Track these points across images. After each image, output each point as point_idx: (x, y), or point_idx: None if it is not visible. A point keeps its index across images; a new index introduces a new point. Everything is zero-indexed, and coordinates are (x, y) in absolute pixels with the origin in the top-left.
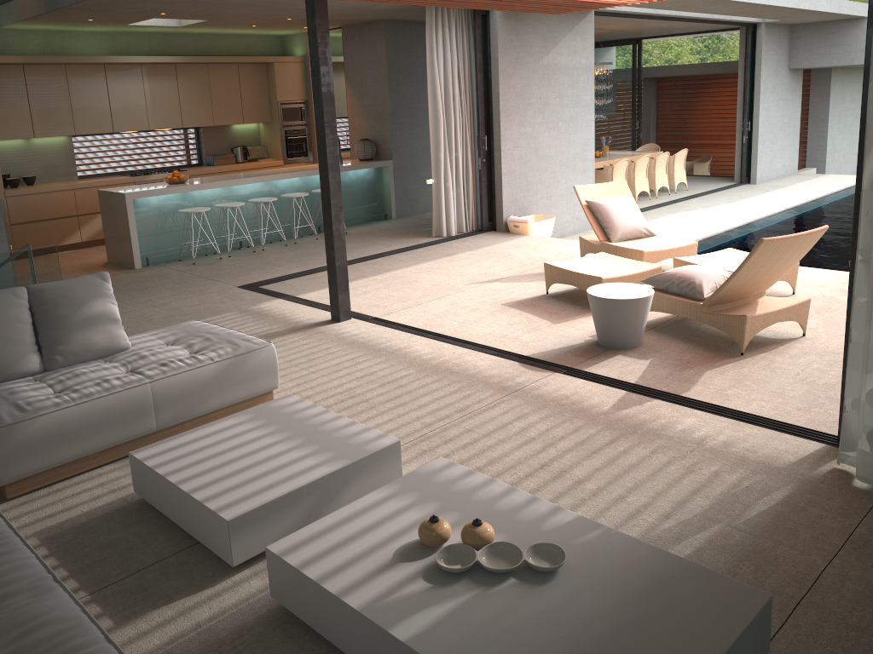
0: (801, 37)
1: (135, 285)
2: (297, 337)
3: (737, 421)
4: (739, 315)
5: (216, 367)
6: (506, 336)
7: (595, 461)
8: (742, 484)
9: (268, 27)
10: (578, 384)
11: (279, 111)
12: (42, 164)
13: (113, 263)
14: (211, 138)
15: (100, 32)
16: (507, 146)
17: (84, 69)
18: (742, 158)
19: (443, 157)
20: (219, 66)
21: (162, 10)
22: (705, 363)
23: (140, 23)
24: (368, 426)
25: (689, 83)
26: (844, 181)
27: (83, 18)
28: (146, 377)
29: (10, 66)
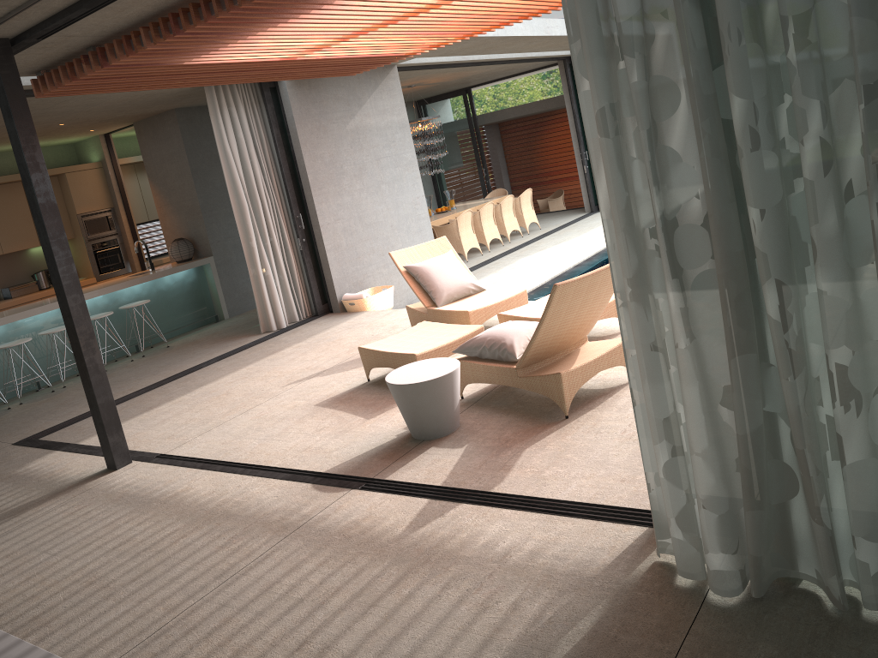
0: None
1: None
2: (55, 504)
3: (549, 515)
4: (554, 374)
5: None
6: (309, 448)
7: (370, 621)
8: (544, 615)
9: (47, 137)
10: (375, 501)
11: (81, 224)
12: None
13: None
14: (4, 268)
15: None
16: (326, 221)
17: None
18: (588, 188)
19: (257, 244)
20: None
21: None
22: (526, 437)
23: None
24: (94, 628)
25: (529, 123)
26: None
27: None
28: None
29: None
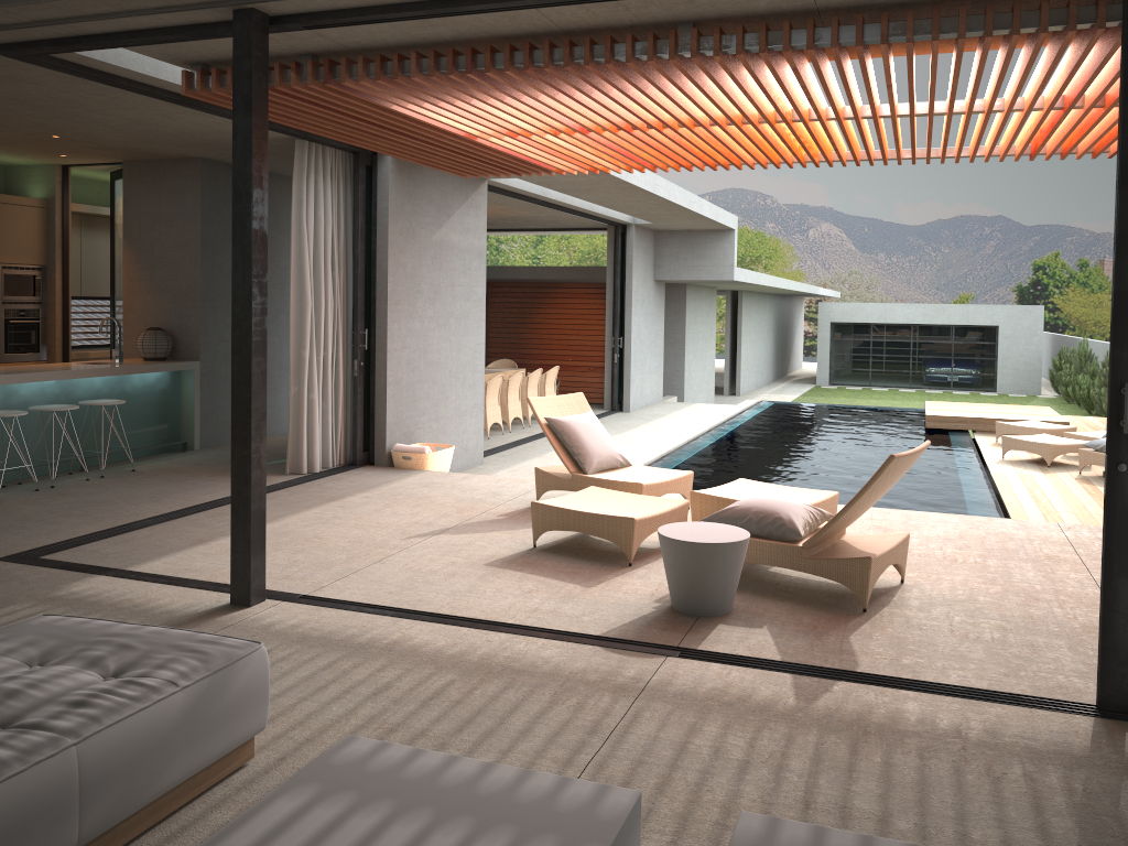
0: (667, 246)
1: None
2: None
3: (965, 699)
4: (860, 557)
5: (184, 698)
6: (539, 610)
7: (867, 784)
8: (1074, 786)
9: (1, 147)
10: (717, 670)
11: None
12: None
13: None
14: None
15: None
16: (394, 346)
17: None
18: (615, 381)
19: (308, 356)
20: None
21: None
22: (835, 625)
23: None
24: None
25: (526, 290)
26: (721, 411)
27: None
28: (62, 734)
29: None
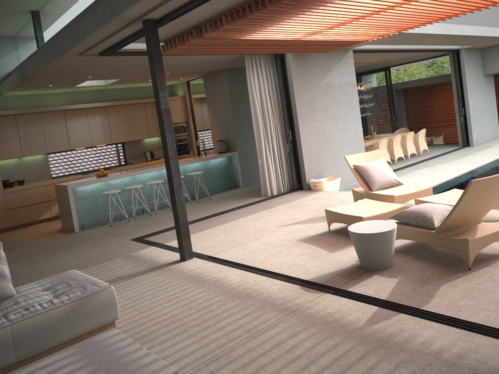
0: (489, 55)
1: (69, 243)
2: (153, 274)
3: (468, 331)
4: (463, 239)
5: (65, 308)
6: (296, 265)
7: None
8: None
9: None
10: (341, 302)
11: None
12: (29, 172)
13: (64, 229)
14: (131, 148)
15: (62, 93)
16: (304, 136)
17: (52, 114)
18: (462, 131)
19: (264, 146)
20: (133, 106)
21: (88, 75)
22: (441, 278)
23: (82, 85)
24: (176, 348)
25: (423, 90)
26: None
27: (45, 84)
28: (8, 321)
29: (7, 116)
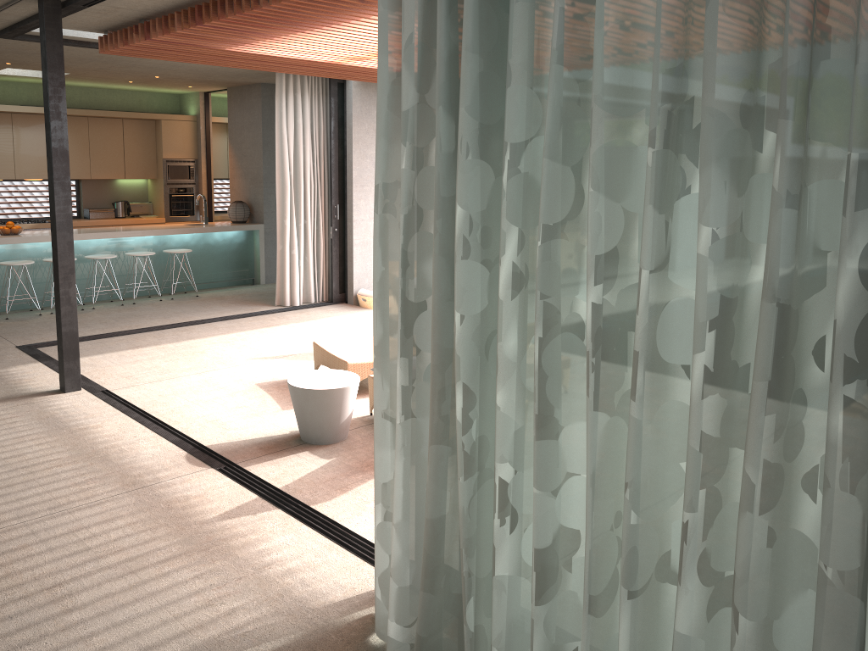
0: None
1: None
2: None
3: (333, 543)
4: None
5: None
6: (216, 421)
7: (118, 584)
8: (245, 627)
9: (149, 84)
10: (218, 484)
11: (164, 168)
12: None
13: None
14: (91, 191)
15: None
16: (361, 217)
17: None
18: None
19: (290, 223)
20: (101, 120)
21: (2, 60)
22: None
23: (5, 72)
24: None
25: None
26: None
27: None
28: None
29: None
